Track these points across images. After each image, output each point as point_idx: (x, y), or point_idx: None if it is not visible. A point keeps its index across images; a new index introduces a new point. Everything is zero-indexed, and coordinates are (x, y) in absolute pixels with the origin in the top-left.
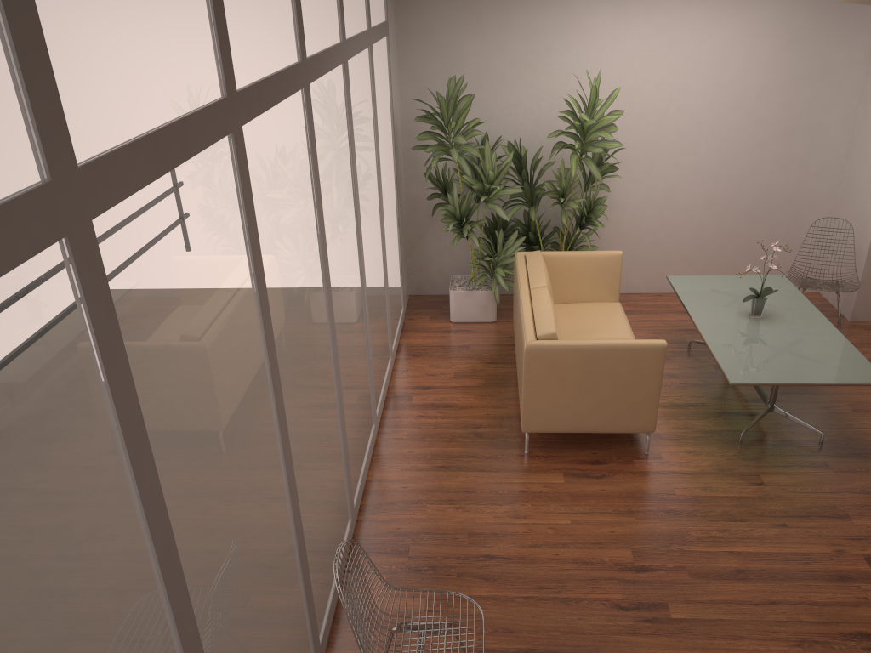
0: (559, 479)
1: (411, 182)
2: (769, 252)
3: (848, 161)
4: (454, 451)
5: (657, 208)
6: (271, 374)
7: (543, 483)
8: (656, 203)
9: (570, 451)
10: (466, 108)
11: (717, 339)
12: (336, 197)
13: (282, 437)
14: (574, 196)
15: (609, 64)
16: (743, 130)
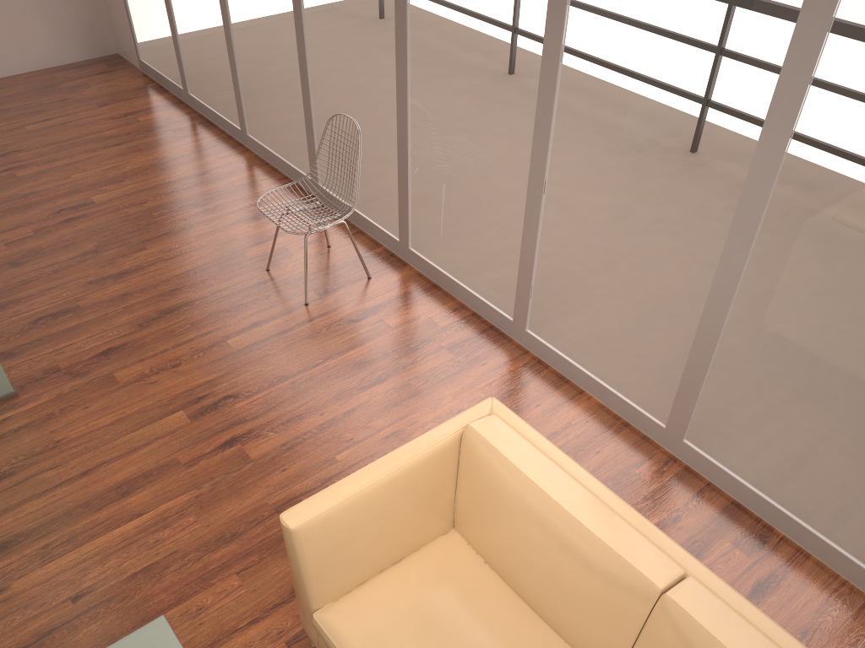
0: None
1: None
2: None
3: None
4: None
5: None
6: None
7: None
8: None
9: None
10: None
11: None
12: None
13: (397, 40)
14: None
15: None
16: None
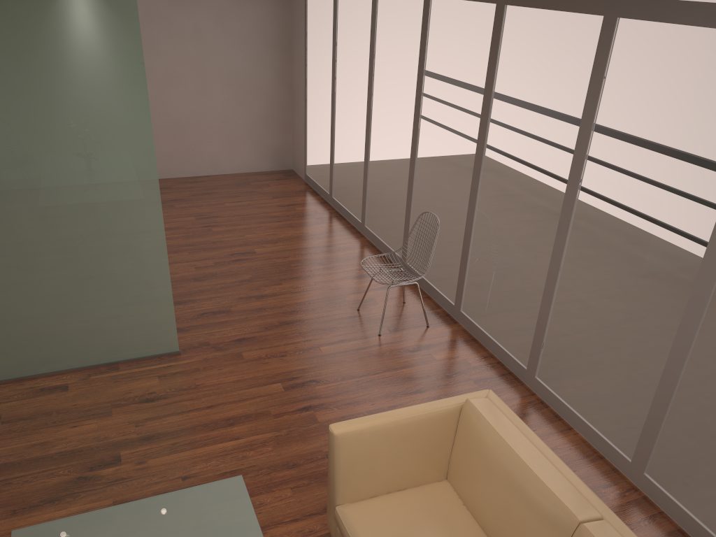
0: None
1: None
2: None
3: None
4: None
5: None
6: (479, 130)
7: None
8: None
9: None
10: None
11: None
12: (641, 148)
13: (474, 168)
14: None
15: None
16: None
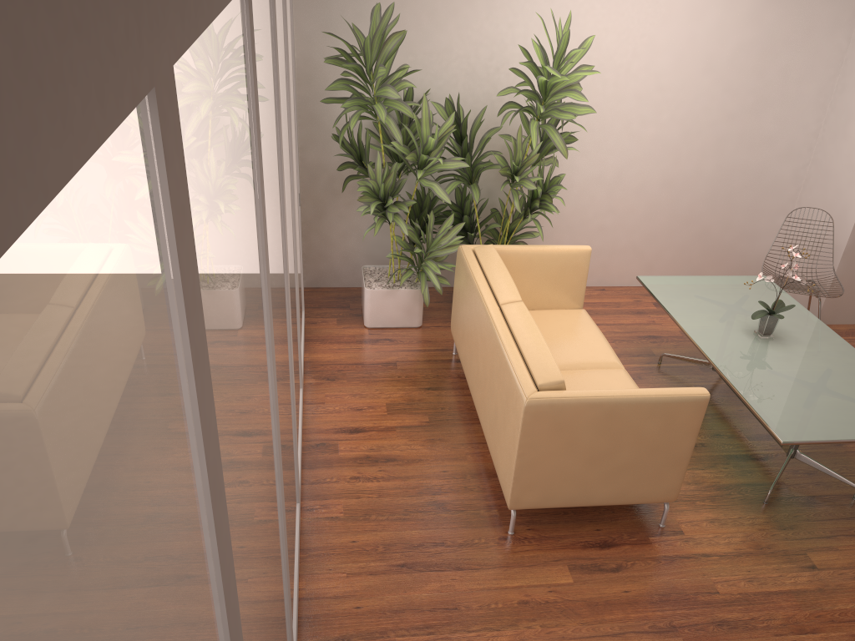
0: (565, 576)
1: (309, 144)
2: (723, 242)
3: (817, 141)
4: (414, 536)
5: (608, 188)
6: None
7: (547, 585)
8: (606, 182)
9: (566, 528)
10: (395, 50)
11: (736, 372)
12: (272, 194)
13: None
14: (527, 173)
15: (565, 4)
16: (711, 98)
